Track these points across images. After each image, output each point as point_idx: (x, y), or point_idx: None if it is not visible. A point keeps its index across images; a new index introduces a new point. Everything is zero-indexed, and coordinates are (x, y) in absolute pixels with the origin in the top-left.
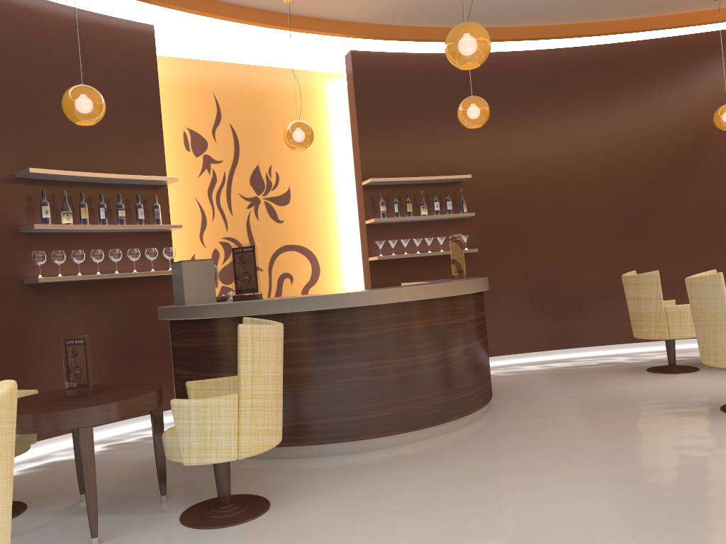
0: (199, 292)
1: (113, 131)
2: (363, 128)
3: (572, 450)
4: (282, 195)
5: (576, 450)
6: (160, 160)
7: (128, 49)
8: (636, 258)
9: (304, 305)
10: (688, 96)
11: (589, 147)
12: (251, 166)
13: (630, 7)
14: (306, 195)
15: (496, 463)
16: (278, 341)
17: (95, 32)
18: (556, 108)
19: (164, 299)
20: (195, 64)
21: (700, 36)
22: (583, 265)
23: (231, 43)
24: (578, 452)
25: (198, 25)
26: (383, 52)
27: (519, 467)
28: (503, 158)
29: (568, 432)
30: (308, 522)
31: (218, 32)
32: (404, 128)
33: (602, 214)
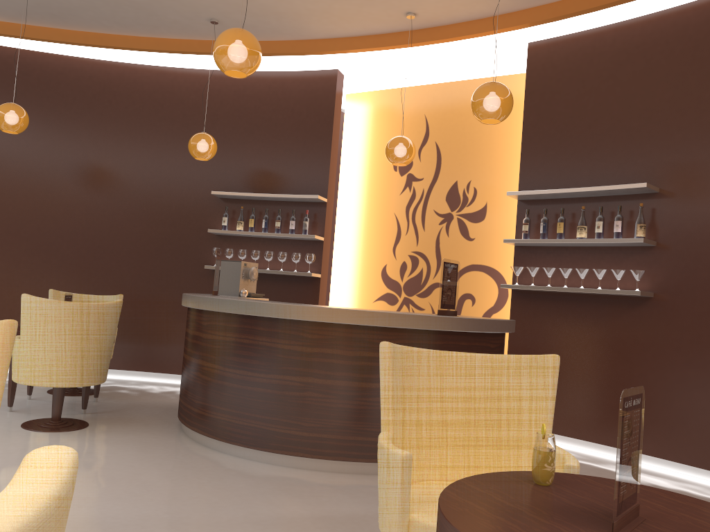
0: (228, 287)
1: (292, 160)
2: (529, 132)
3: (195, 507)
4: (477, 211)
5: (195, 508)
6: (324, 181)
7: (314, 94)
8: None
9: (186, 301)
10: None
11: None
12: (449, 183)
13: None
14: (504, 212)
15: (149, 480)
16: (56, 312)
17: (291, 86)
18: None
19: (308, 296)
20: (413, 90)
21: None
22: None
23: (425, 65)
24: (182, 509)
25: (375, 59)
26: (568, 35)
27: (132, 488)
28: None
29: (274, 506)
30: (19, 441)
31: (397, 60)
32: (582, 126)
33: None
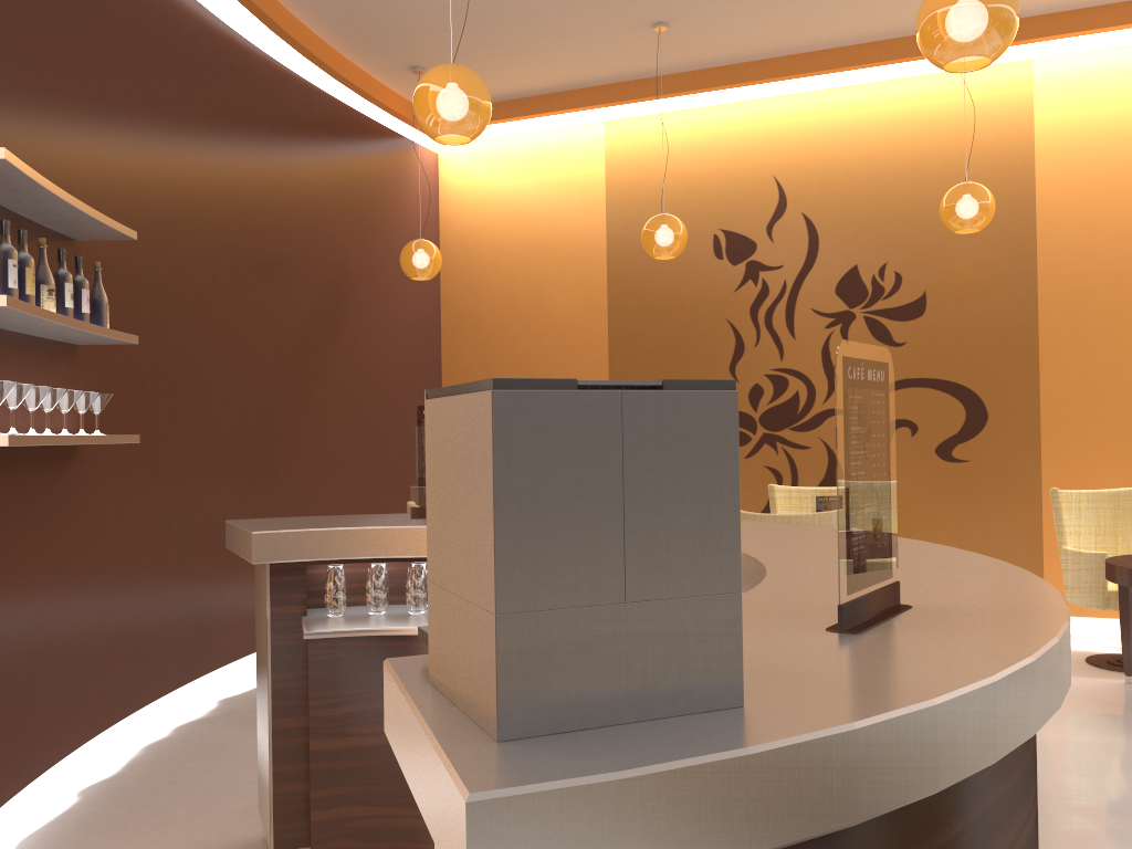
0: None
1: None
2: None
3: None
4: None
5: None
6: None
7: None
8: (280, 478)
9: None
10: (338, 204)
11: (239, 243)
12: None
13: (353, 15)
14: None
15: None
16: None
17: None
18: (204, 138)
19: None
20: None
21: (352, 113)
22: (224, 489)
23: None
24: None
25: None
26: None
27: None
28: (135, 210)
29: None
30: None
31: None
32: None
33: (248, 385)
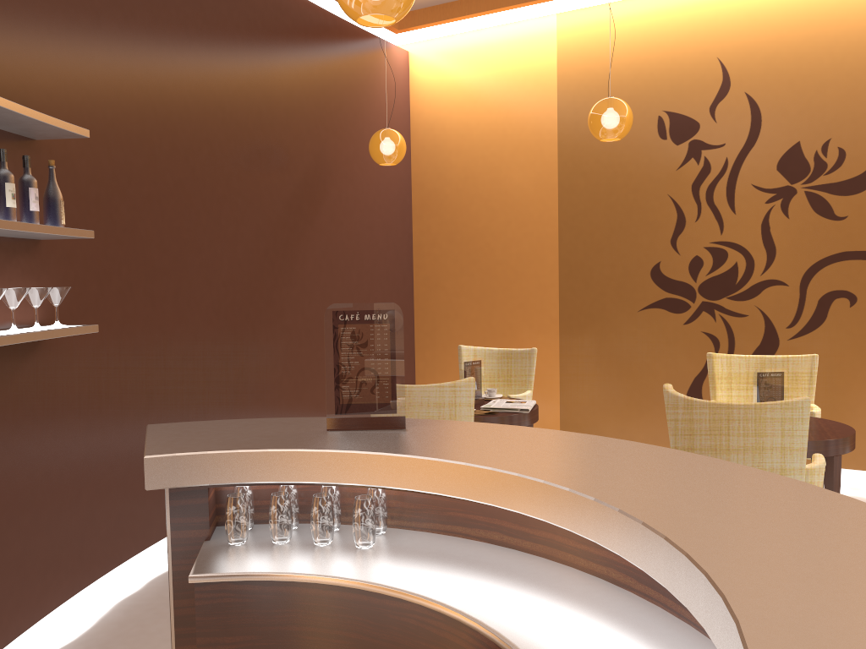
0: None
1: None
2: None
3: None
4: None
5: None
6: None
7: None
8: (263, 345)
9: None
10: (315, 98)
11: (218, 136)
12: None
13: None
14: None
15: None
16: None
17: None
18: (179, 40)
19: None
20: None
21: (327, 15)
22: (207, 359)
23: None
24: None
25: None
26: None
27: None
28: (104, 109)
29: None
30: None
31: None
32: None
33: (229, 265)
